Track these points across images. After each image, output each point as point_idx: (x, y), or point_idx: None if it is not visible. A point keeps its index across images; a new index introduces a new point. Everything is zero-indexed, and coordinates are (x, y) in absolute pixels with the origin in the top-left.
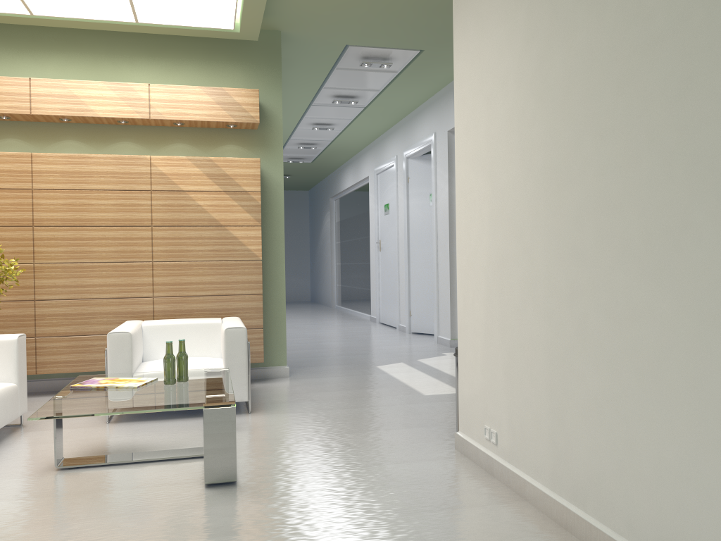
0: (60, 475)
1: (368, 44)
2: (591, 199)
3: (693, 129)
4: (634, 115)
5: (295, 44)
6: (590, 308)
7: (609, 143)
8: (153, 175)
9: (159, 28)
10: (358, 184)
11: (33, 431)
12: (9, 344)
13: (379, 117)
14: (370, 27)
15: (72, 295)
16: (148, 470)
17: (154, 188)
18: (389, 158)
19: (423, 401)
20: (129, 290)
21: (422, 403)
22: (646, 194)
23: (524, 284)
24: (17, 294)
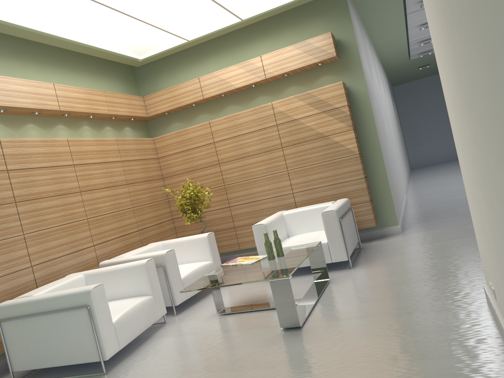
0: (217, 319)
1: None
2: (468, 87)
3: (477, 14)
4: (460, 4)
5: None
6: (491, 190)
7: (460, 33)
8: (276, 114)
9: (257, 17)
10: None
11: (226, 287)
12: (204, 239)
13: None
14: None
15: (247, 200)
16: (261, 316)
17: (278, 123)
18: None
19: None
20: (278, 191)
21: None
22: (479, 81)
23: (471, 163)
24: (220, 205)
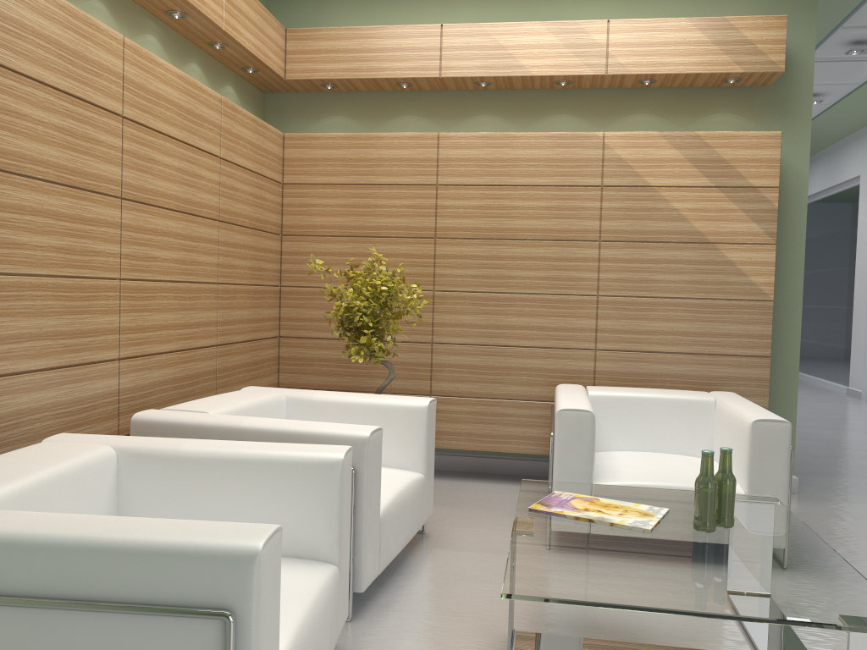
0: None
1: None
2: None
3: None
4: None
5: None
6: None
7: None
8: (606, 162)
9: None
10: (832, 189)
11: (442, 549)
12: (416, 413)
13: None
14: None
15: (481, 339)
16: None
17: (606, 182)
18: None
19: None
20: (561, 337)
21: None
22: None
23: None
24: (411, 333)
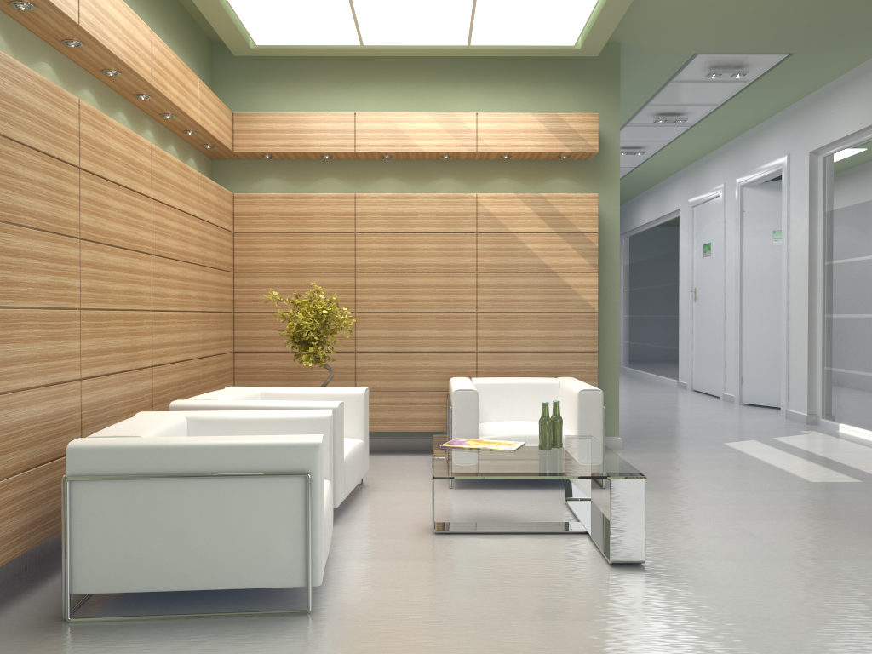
0: (442, 540)
1: (723, 50)
2: None
3: None
4: None
5: (631, 56)
6: None
7: None
8: (479, 215)
9: (490, 50)
10: (661, 218)
11: (378, 491)
12: (357, 397)
13: (706, 136)
14: (733, 30)
15: (392, 347)
16: (532, 542)
17: (480, 230)
18: (712, 186)
19: (813, 488)
20: (451, 343)
21: (815, 492)
22: None
23: None
24: (339, 345)
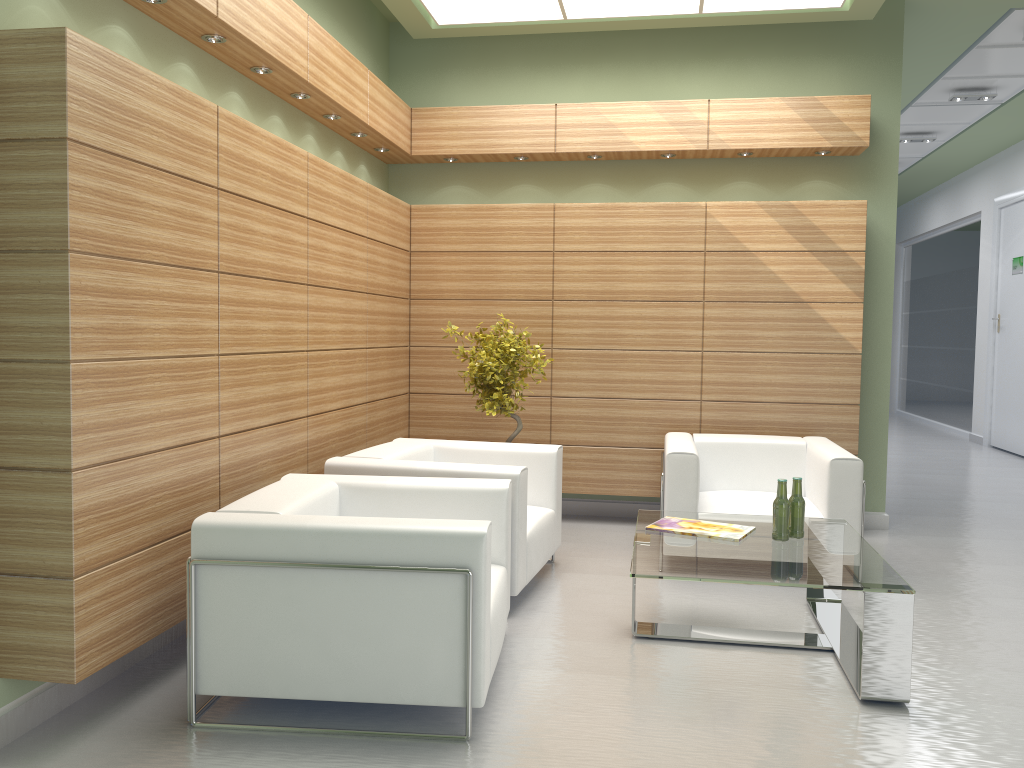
0: (642, 647)
1: None
2: None
3: None
4: None
5: (920, 16)
6: None
7: None
8: (709, 229)
9: (728, 18)
10: (956, 223)
11: (571, 572)
12: (547, 458)
13: (1022, 117)
14: None
15: (596, 392)
16: (758, 658)
17: (709, 248)
18: None
19: None
20: (669, 389)
21: None
22: None
23: None
24: (531, 388)
